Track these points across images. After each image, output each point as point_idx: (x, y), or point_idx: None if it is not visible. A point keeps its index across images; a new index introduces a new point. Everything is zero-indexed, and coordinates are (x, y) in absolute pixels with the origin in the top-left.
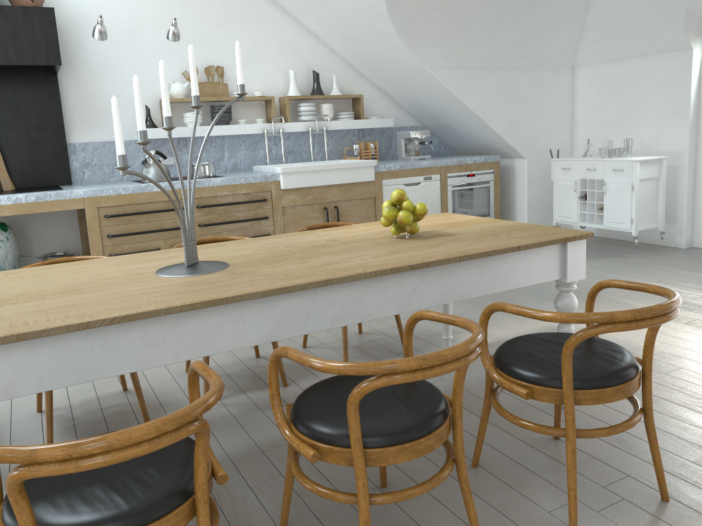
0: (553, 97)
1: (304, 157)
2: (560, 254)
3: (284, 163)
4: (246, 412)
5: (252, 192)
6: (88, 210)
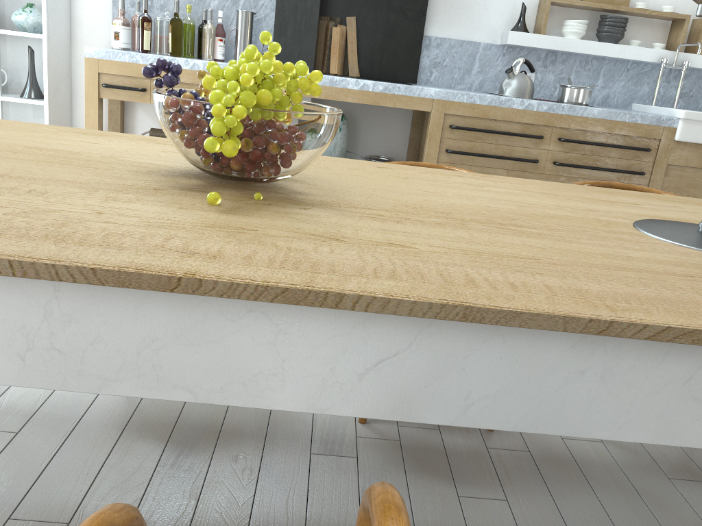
0: None
1: (699, 106)
2: None
3: (674, 107)
4: (641, 470)
5: (634, 135)
6: (434, 115)
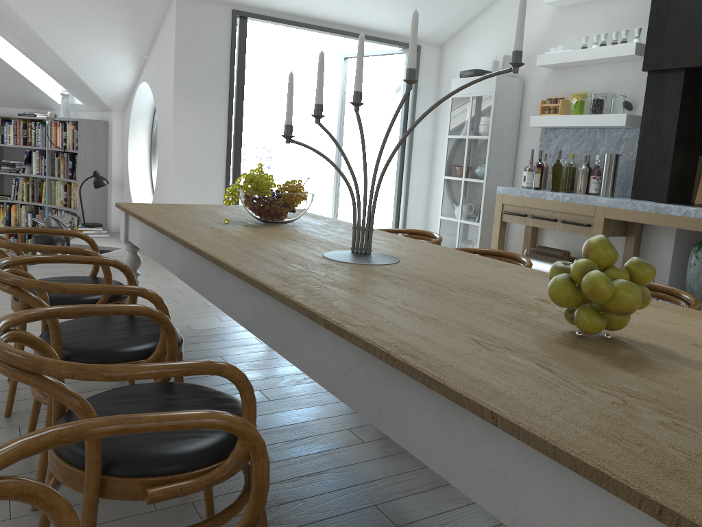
0: None
1: None
2: None
3: None
4: None
5: None
6: None
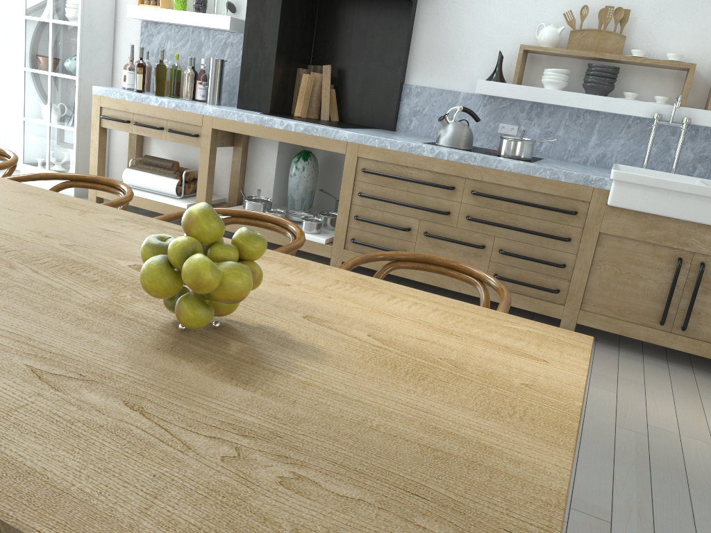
0: None
1: None
2: None
3: (671, 172)
4: None
5: (557, 195)
6: (348, 157)
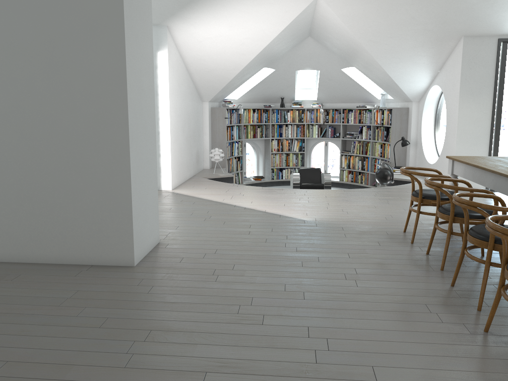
0: None
1: None
2: None
3: None
4: None
5: None
6: None
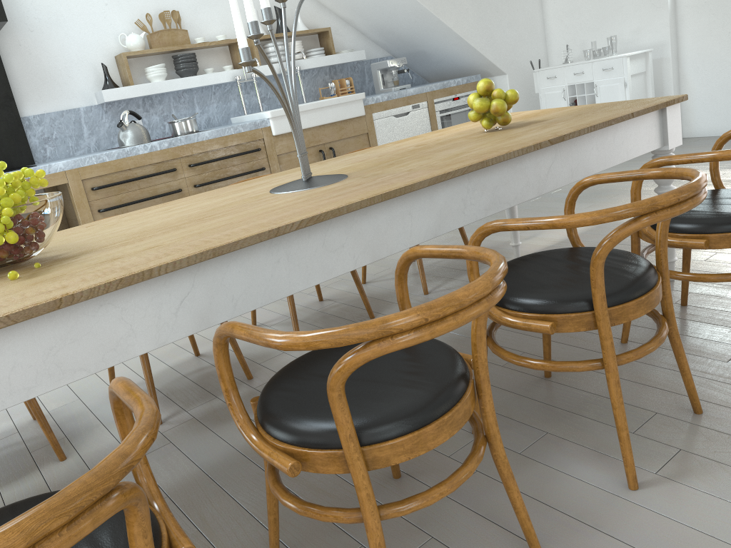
0: (524, 7)
1: (278, 104)
2: (659, 121)
3: (262, 111)
4: None
5: (244, 142)
6: (72, 184)
